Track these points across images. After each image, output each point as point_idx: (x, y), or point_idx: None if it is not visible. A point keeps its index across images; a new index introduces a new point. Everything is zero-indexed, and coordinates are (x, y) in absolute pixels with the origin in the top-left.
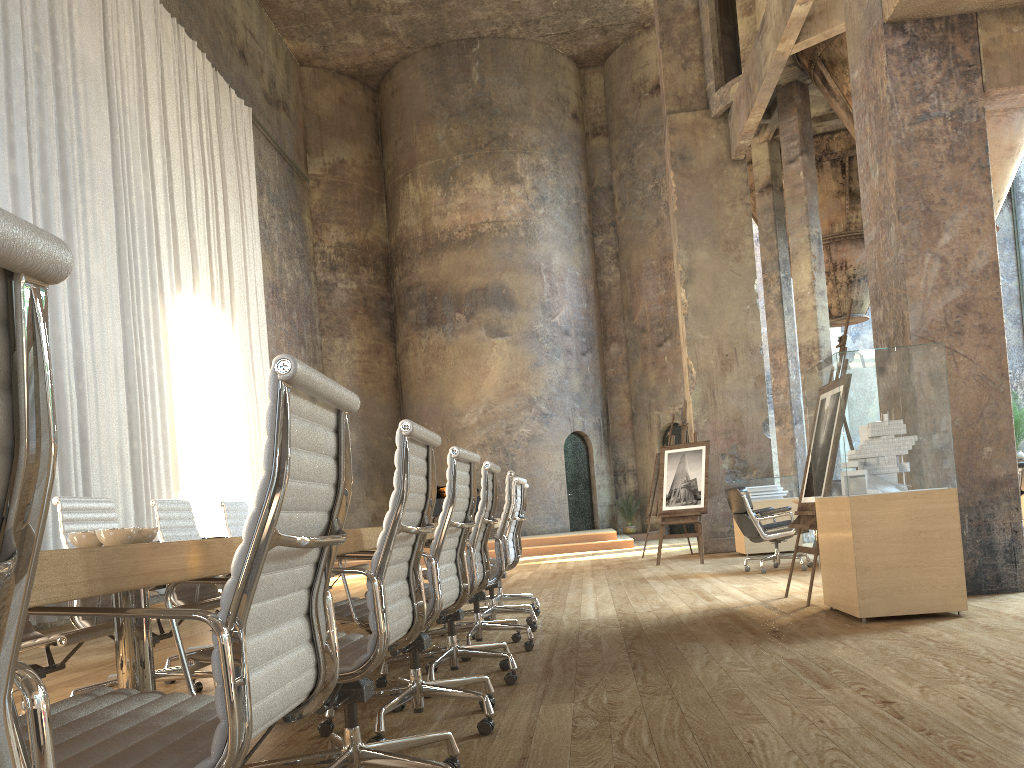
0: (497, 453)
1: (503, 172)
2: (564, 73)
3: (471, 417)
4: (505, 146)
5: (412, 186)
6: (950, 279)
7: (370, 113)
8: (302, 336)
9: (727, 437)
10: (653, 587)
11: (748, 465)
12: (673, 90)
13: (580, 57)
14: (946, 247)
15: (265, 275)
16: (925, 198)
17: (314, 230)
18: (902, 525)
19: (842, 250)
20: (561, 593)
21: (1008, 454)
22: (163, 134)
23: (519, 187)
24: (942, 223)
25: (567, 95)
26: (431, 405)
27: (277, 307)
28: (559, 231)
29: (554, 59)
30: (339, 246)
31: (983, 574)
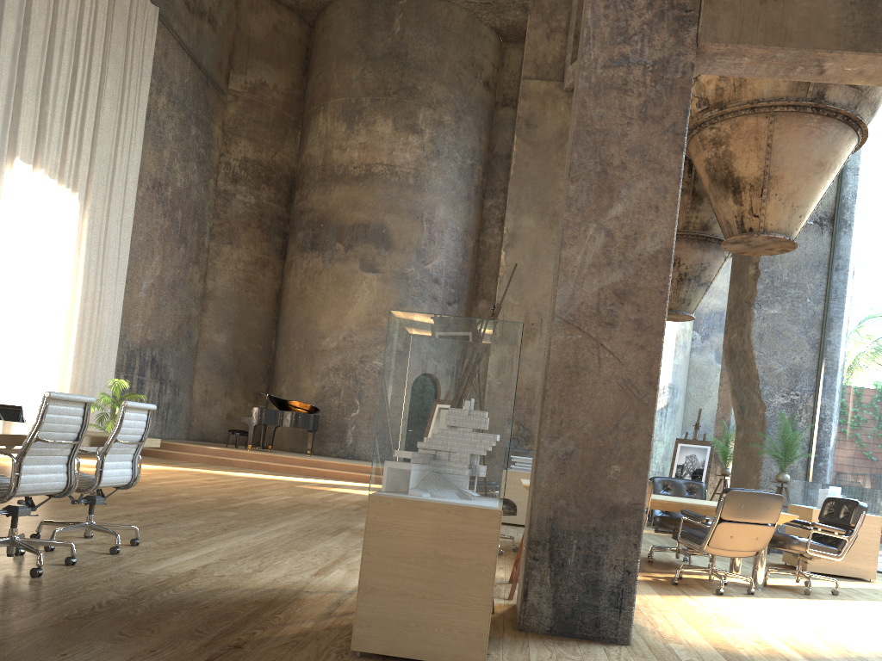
0: (348, 379)
1: (405, 121)
2: (484, 42)
3: (331, 341)
4: (412, 97)
5: (322, 118)
6: (613, 259)
7: (302, 45)
8: (185, 235)
9: (517, 404)
10: (323, 542)
11: (532, 435)
12: (533, 57)
13: (502, 30)
14: (616, 220)
15: (147, 169)
16: (603, 157)
17: (223, 141)
18: (426, 544)
19: (678, 247)
20: (230, 529)
21: (638, 479)
22: (24, 2)
23: (417, 138)
24: (617, 191)
25: (482, 63)
26: (299, 323)
27: (156, 202)
28: (448, 186)
29: (476, 27)
30: (245, 161)
31: (581, 614)
